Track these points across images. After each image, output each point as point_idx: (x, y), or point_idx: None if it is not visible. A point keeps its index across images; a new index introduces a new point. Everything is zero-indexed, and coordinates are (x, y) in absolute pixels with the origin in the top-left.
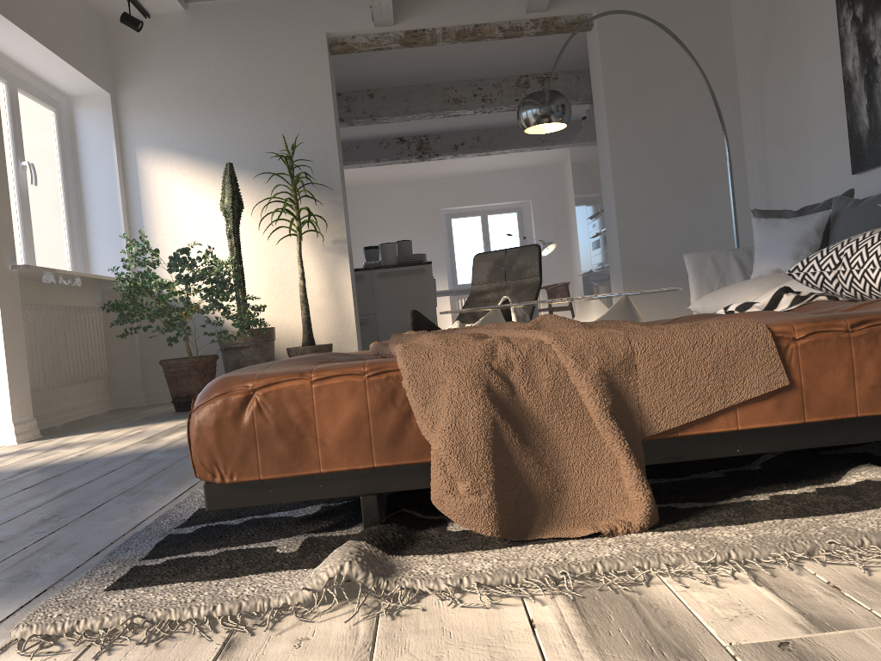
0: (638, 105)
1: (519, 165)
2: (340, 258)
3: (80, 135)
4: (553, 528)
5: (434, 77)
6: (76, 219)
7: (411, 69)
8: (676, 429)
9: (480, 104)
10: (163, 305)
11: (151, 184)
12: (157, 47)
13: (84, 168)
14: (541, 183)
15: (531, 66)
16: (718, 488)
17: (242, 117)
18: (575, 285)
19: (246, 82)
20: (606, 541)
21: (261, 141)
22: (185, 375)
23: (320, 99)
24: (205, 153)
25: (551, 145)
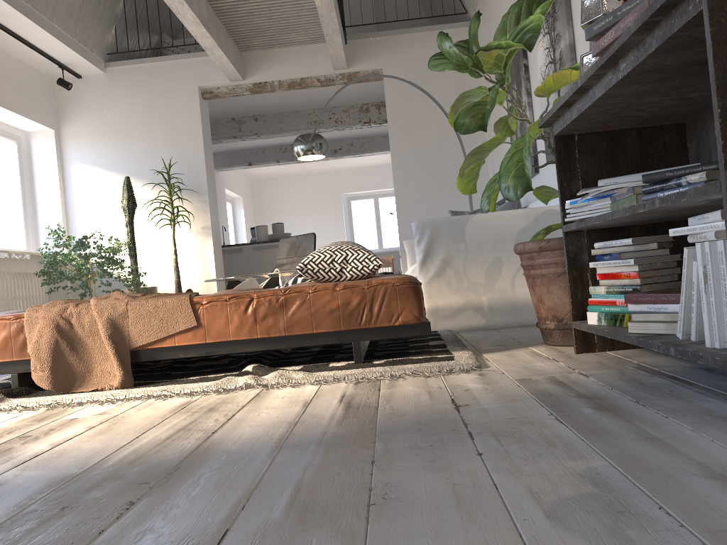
0: (412, 132)
1: None
2: (206, 239)
3: (34, 157)
4: (83, 387)
5: (299, 106)
6: (30, 214)
7: (279, 102)
8: (148, 345)
9: (334, 124)
10: (80, 272)
11: (81, 189)
12: (86, 98)
13: (37, 179)
14: None
15: (367, 98)
16: (193, 374)
17: (141, 144)
18: None
19: (144, 120)
20: (95, 392)
21: (154, 160)
22: None
23: (194, 131)
24: (117, 168)
25: None
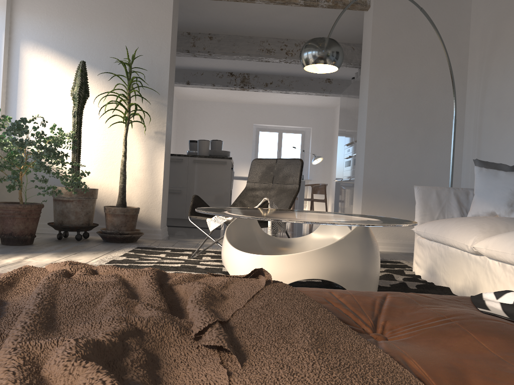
0: (394, 69)
1: (307, 104)
2: (158, 145)
3: None
4: None
5: (255, 32)
6: None
7: (239, 23)
8: None
9: (284, 56)
10: (12, 160)
11: (28, 69)
12: None
13: None
14: (320, 118)
15: (322, 35)
16: None
17: (103, 31)
18: (331, 186)
19: (110, 5)
20: None
21: (114, 50)
22: (10, 217)
23: (162, 27)
24: (71, 52)
25: (329, 94)
